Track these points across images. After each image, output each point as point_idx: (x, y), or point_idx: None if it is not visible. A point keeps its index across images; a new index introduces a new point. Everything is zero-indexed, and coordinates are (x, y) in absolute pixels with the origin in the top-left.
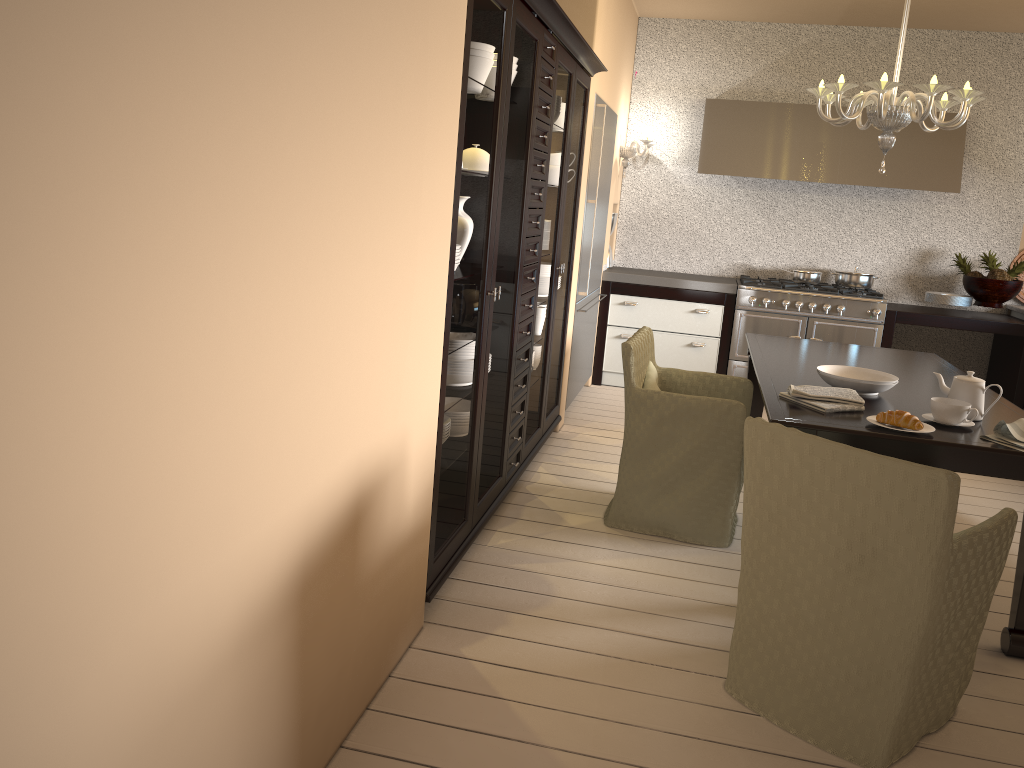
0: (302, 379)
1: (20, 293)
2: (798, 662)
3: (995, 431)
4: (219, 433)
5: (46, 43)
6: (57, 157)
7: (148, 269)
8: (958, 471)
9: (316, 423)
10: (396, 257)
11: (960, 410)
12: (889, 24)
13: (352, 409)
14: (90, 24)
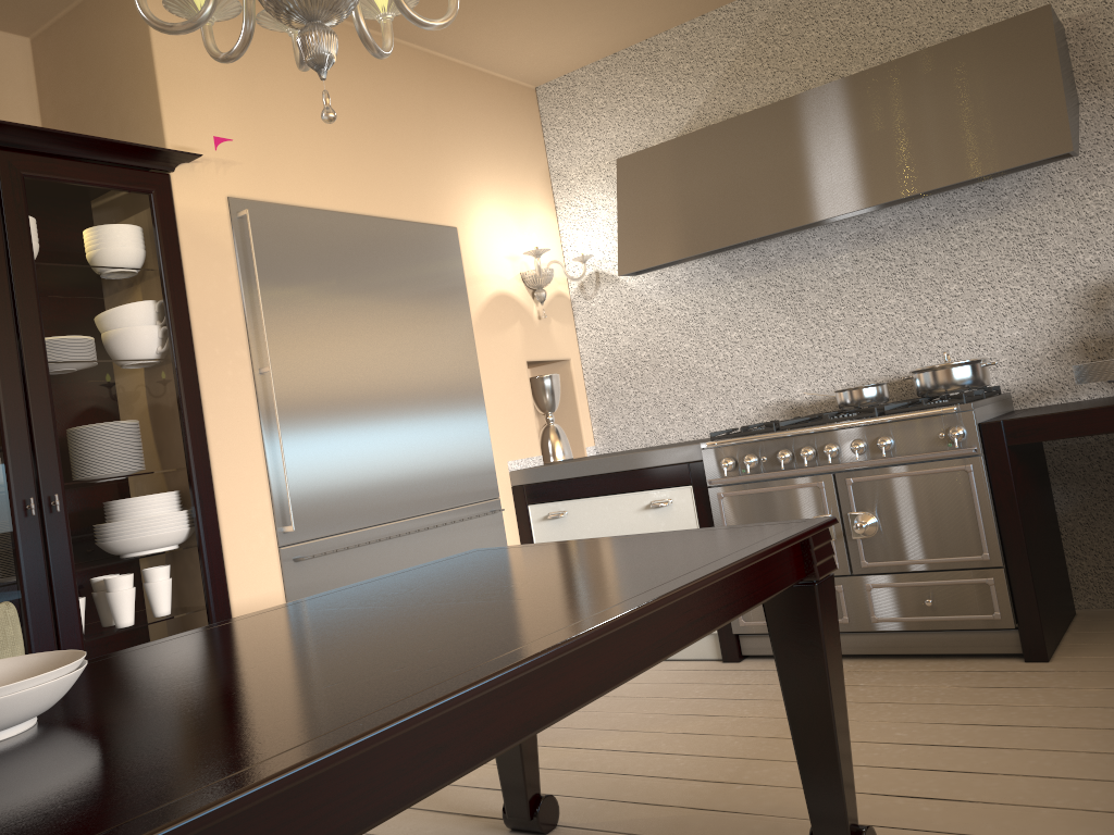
0: None
1: None
2: None
3: None
4: None
5: None
6: None
7: None
8: None
9: None
10: None
11: None
12: None
13: None
14: None
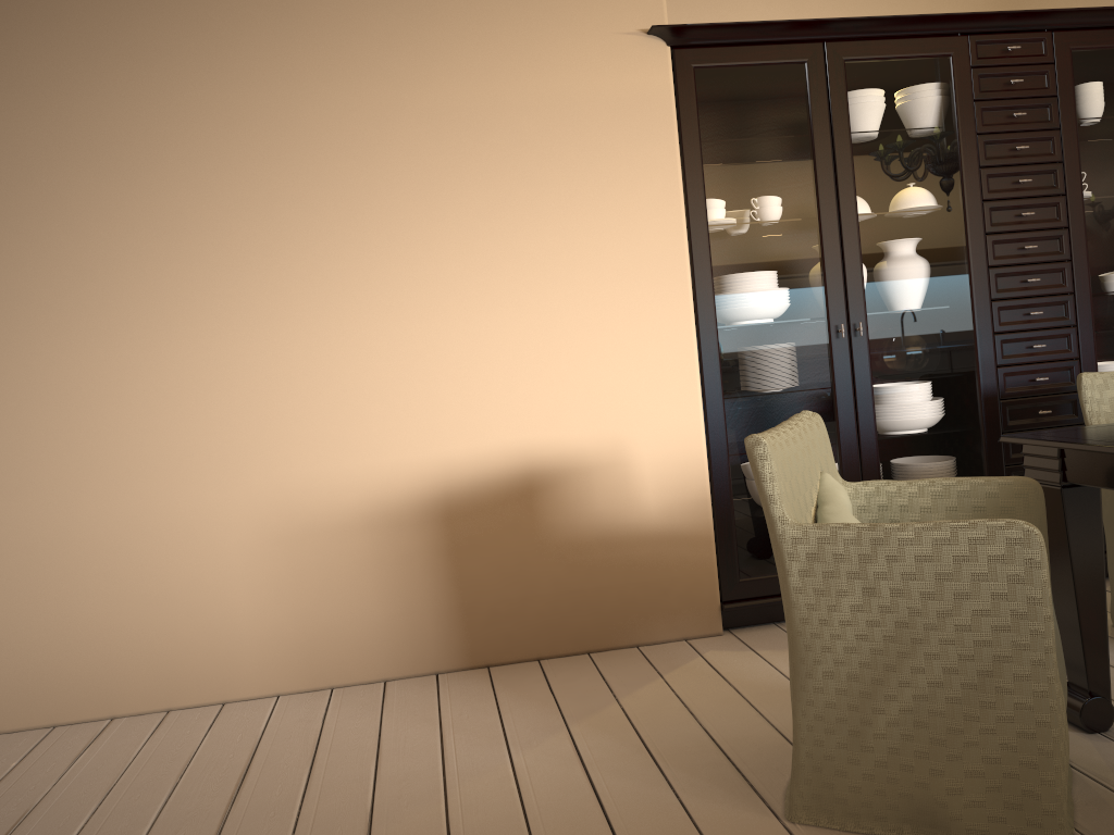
0: (421, 379)
1: (187, 327)
2: None
3: None
4: (330, 398)
5: (192, 241)
6: (201, 279)
7: (261, 318)
8: None
9: (446, 408)
10: (561, 303)
11: None
12: None
13: (503, 407)
14: (214, 229)
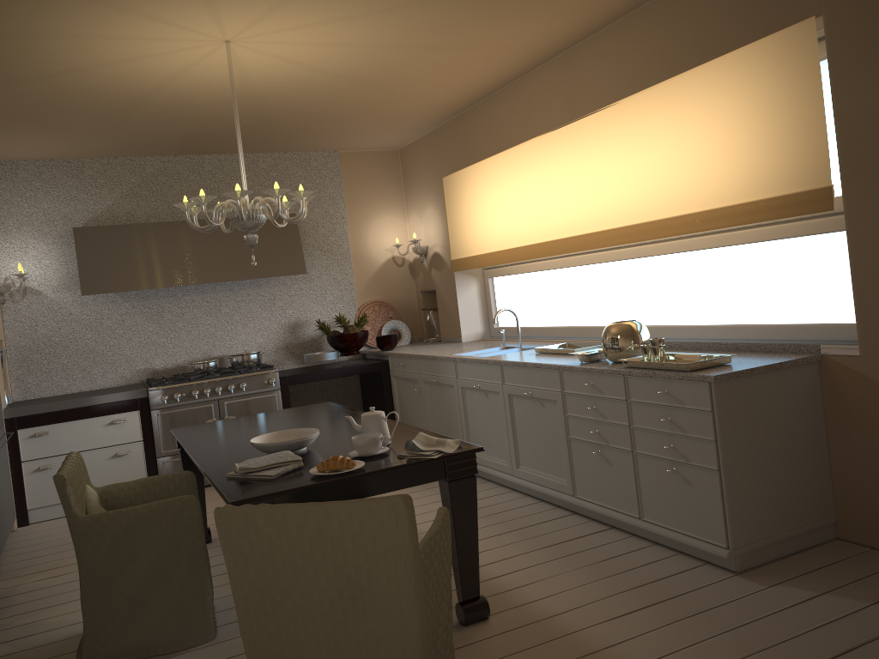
0: None
1: None
2: None
3: (406, 448)
4: None
5: None
6: None
7: None
8: (391, 490)
9: None
10: None
11: (376, 440)
12: (218, 151)
13: None
14: None
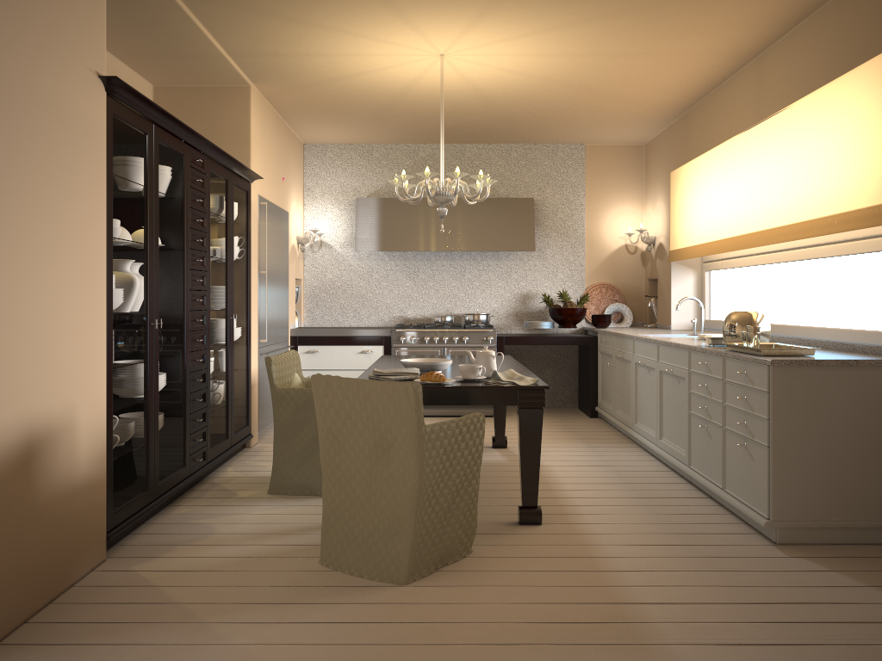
0: None
1: None
2: (358, 529)
3: (492, 378)
4: None
5: None
6: None
7: None
8: (470, 405)
9: None
10: (53, 284)
11: (474, 369)
12: (477, 141)
13: (19, 378)
14: None
